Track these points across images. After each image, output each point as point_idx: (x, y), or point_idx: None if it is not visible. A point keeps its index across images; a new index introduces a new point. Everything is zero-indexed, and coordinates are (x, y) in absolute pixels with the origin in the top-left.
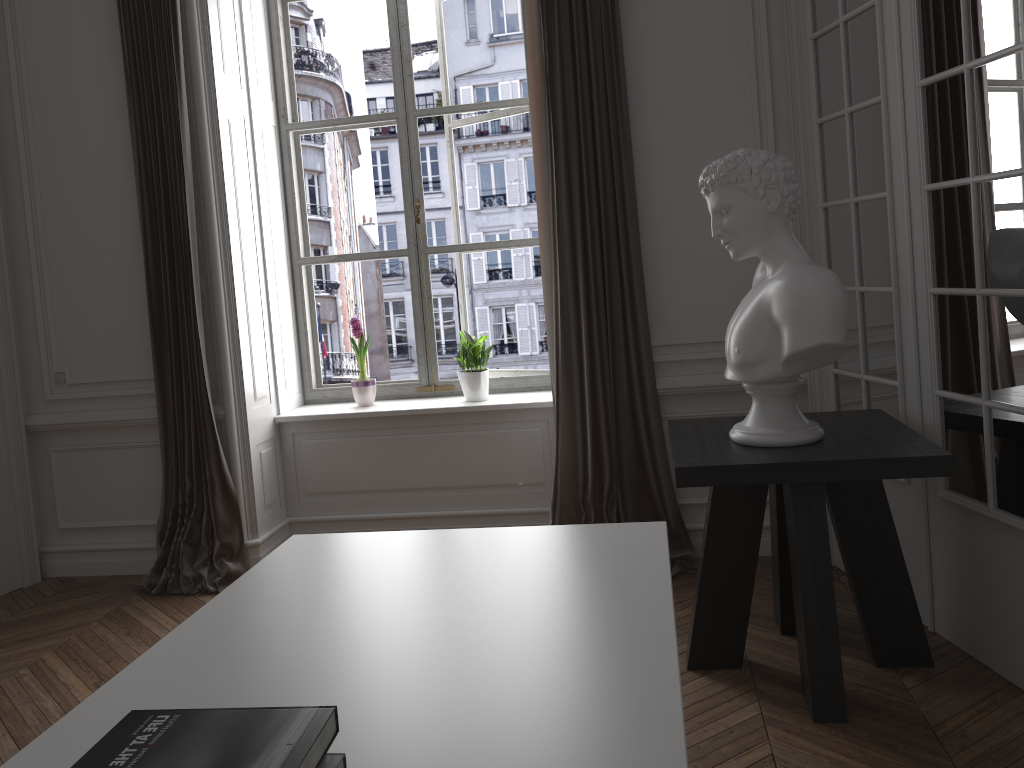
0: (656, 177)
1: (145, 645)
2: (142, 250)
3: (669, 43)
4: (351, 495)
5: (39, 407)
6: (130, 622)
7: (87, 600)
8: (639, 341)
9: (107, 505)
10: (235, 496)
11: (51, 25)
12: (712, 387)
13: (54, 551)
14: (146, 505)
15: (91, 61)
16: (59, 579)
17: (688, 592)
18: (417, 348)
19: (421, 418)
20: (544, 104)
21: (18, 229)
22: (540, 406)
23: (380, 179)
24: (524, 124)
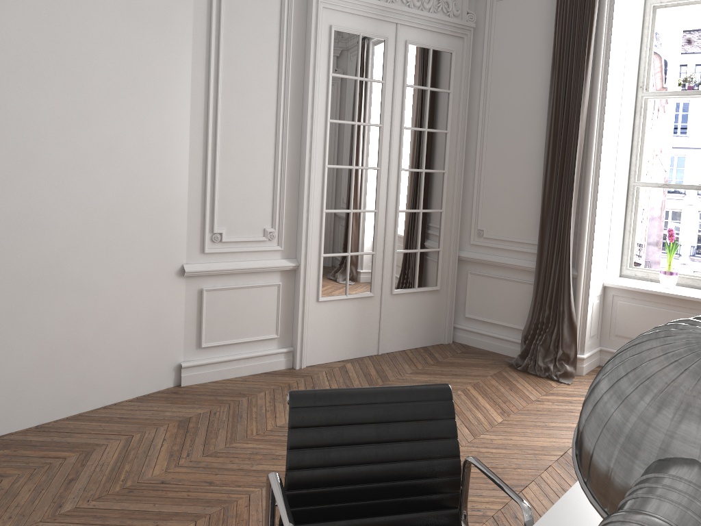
0: None
1: (522, 399)
2: (541, 167)
3: None
4: None
5: (465, 247)
6: (509, 383)
7: (480, 362)
8: None
9: (494, 311)
10: (575, 326)
11: (510, 29)
12: None
13: (460, 328)
14: (516, 316)
15: (531, 51)
16: (461, 344)
17: None
18: None
19: None
20: None
21: (471, 145)
22: None
23: (679, 123)
24: None
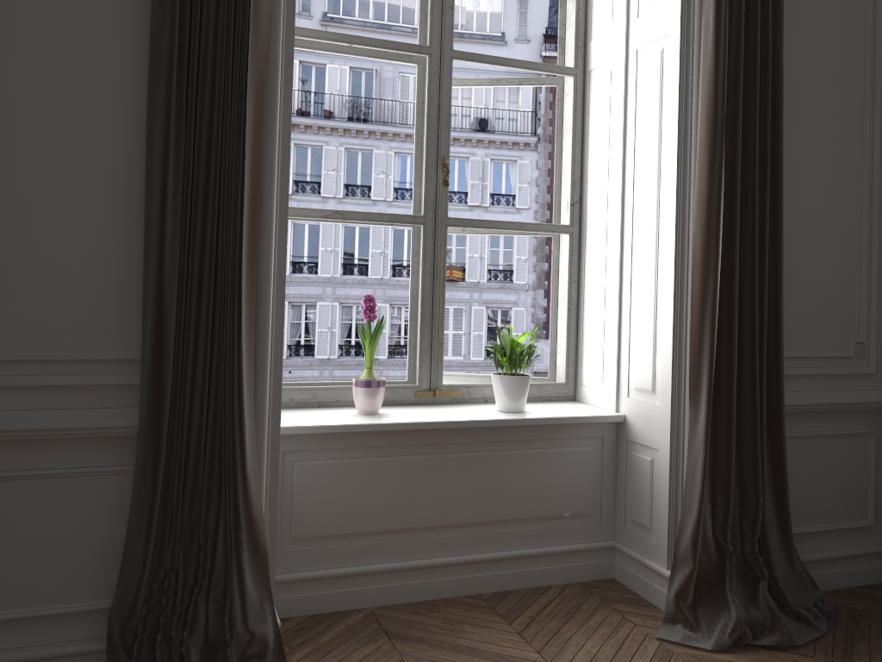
0: (784, 175)
1: None
2: (134, 148)
3: (805, 39)
4: (357, 539)
5: None
6: None
7: None
8: (783, 351)
9: None
10: (264, 554)
11: None
12: (821, 405)
13: None
14: (76, 577)
15: None
16: None
17: (870, 642)
18: (421, 341)
19: (461, 432)
20: (714, 69)
21: None
22: (605, 420)
23: None
24: (349, 113)
